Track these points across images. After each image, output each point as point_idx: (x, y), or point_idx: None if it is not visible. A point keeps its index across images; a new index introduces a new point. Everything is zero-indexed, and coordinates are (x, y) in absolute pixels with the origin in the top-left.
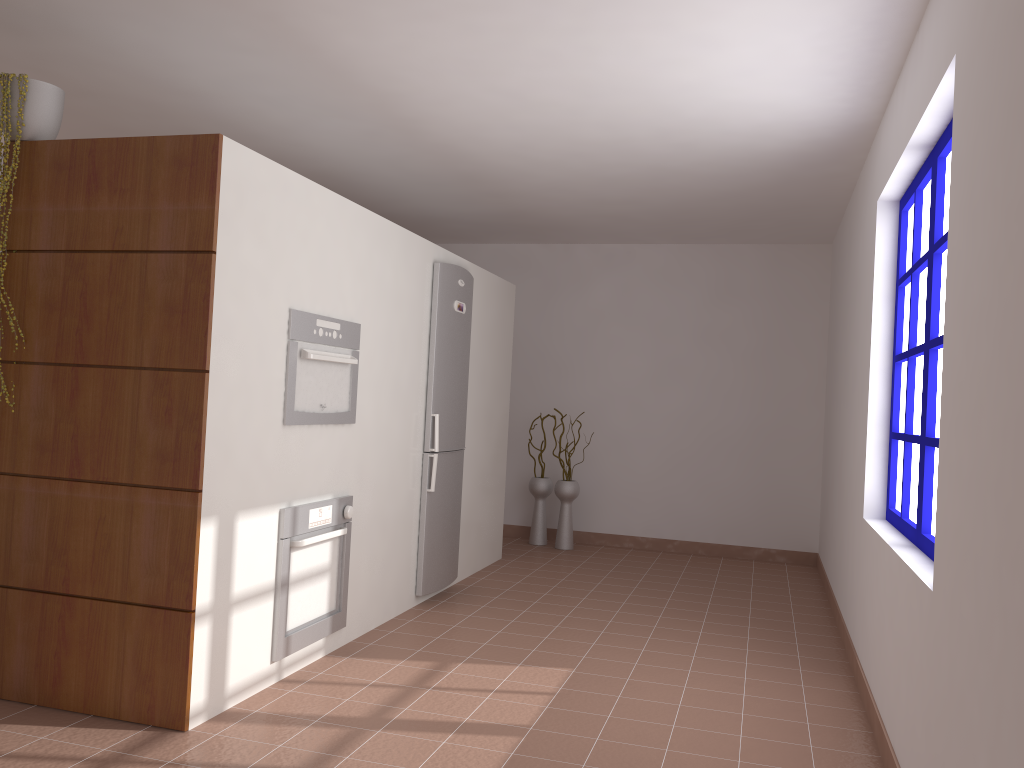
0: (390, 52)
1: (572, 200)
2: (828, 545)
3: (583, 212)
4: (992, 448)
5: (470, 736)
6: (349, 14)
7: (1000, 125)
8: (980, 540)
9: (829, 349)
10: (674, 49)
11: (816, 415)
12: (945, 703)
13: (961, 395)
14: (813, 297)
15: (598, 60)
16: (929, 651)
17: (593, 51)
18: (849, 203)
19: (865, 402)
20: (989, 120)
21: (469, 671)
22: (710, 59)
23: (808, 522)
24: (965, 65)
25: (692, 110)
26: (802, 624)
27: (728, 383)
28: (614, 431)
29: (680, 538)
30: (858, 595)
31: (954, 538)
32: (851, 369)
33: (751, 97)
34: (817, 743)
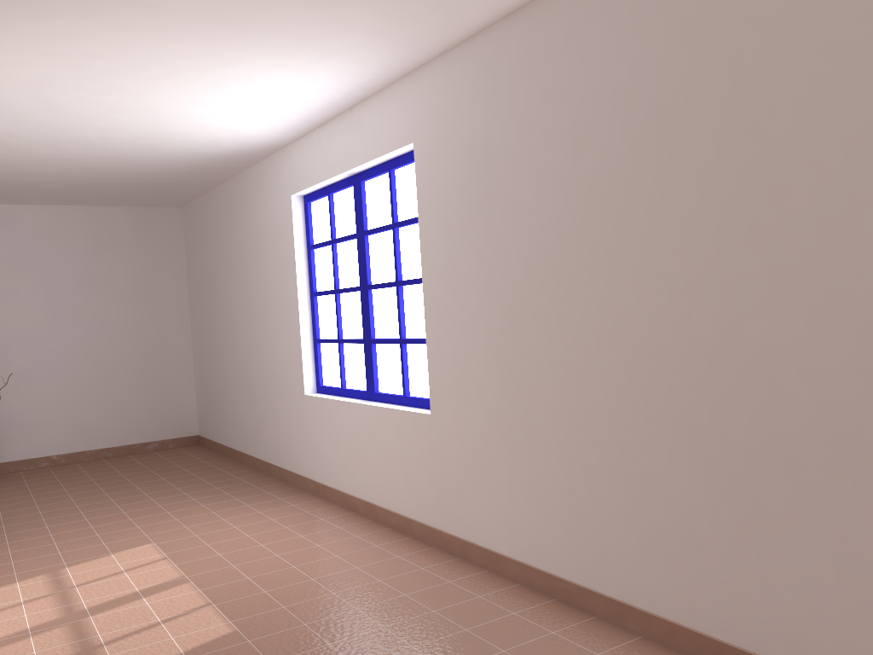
0: None
1: None
2: (226, 424)
3: None
4: (490, 338)
5: (158, 594)
6: None
7: (475, 195)
8: (484, 380)
9: (194, 285)
10: (209, 97)
11: (186, 335)
12: (457, 462)
13: (451, 316)
14: (173, 247)
15: (149, 95)
16: (432, 444)
17: (153, 90)
18: (224, 184)
19: (294, 322)
20: (462, 189)
21: (83, 569)
22: (225, 105)
23: (189, 414)
24: (428, 153)
25: (180, 127)
26: (244, 477)
27: (115, 318)
28: (17, 370)
29: (90, 448)
30: (305, 443)
31: (454, 384)
32: (256, 301)
33: (227, 125)
34: (339, 525)
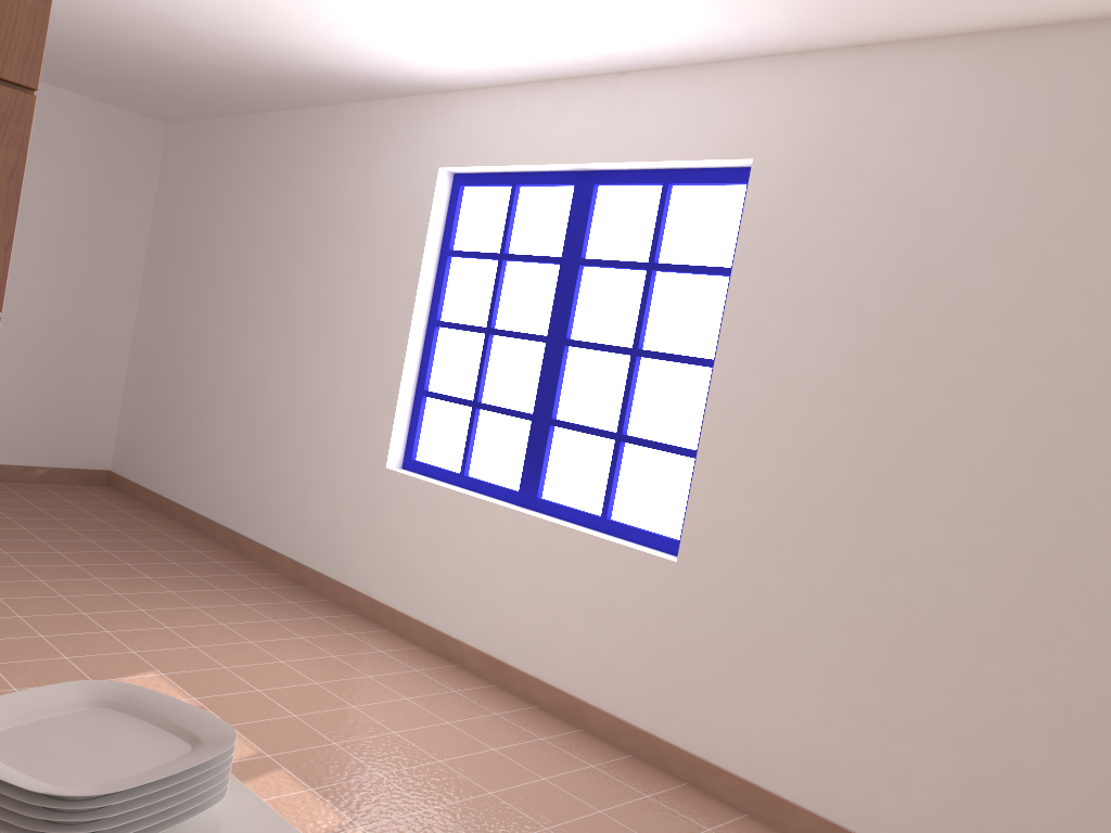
0: None
1: None
2: (181, 470)
3: None
4: (848, 484)
5: None
6: None
7: (876, 269)
8: (815, 540)
9: (162, 246)
10: None
11: (127, 316)
12: (717, 643)
13: (766, 431)
14: (140, 179)
15: None
16: (666, 605)
17: None
18: (280, 113)
19: (390, 356)
20: (848, 254)
21: None
22: (458, 6)
23: (104, 436)
24: (783, 182)
25: (338, 14)
26: (229, 564)
27: (25, 263)
28: None
29: None
30: (366, 539)
31: (744, 530)
32: (308, 304)
33: (413, 35)
34: (453, 687)
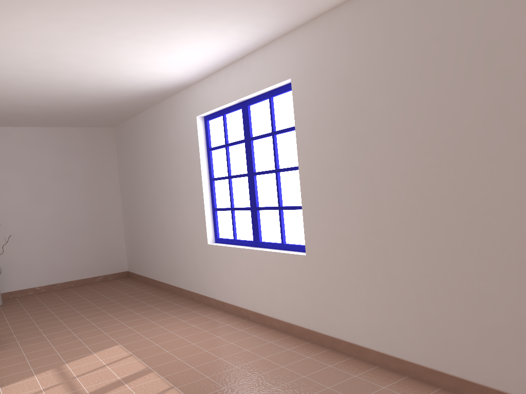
0: (6, 29)
1: (4, 105)
2: (148, 264)
3: (1, 111)
4: (353, 205)
5: (134, 381)
6: (10, 10)
7: (340, 110)
8: (348, 232)
9: (123, 176)
10: (154, 51)
11: (118, 207)
12: (326, 286)
13: (321, 190)
14: (109, 152)
15: (115, 50)
16: (307, 274)
17: (118, 46)
18: (145, 111)
19: (199, 198)
20: (330, 107)
21: (77, 364)
22: (162, 56)
23: (122, 258)
24: (302, 84)
25: (128, 73)
26: (166, 298)
27: (74, 198)
28: (12, 233)
29: (60, 281)
30: (208, 275)
31: (324, 235)
32: (170, 185)
33: (159, 71)
34: (240, 328)
